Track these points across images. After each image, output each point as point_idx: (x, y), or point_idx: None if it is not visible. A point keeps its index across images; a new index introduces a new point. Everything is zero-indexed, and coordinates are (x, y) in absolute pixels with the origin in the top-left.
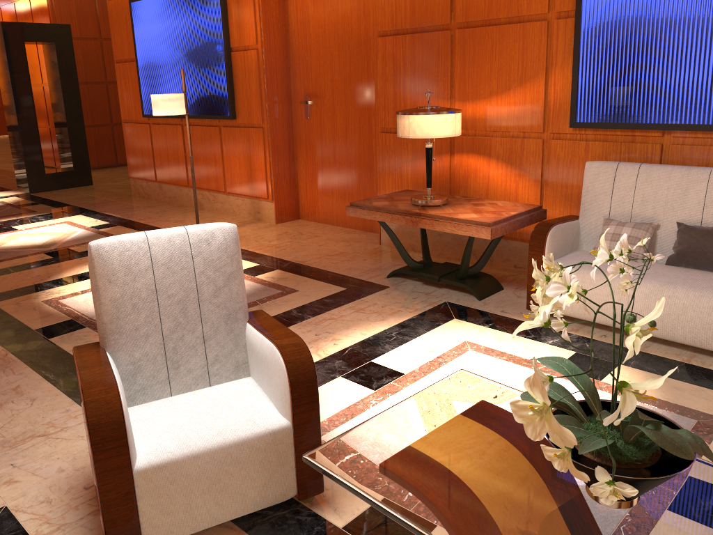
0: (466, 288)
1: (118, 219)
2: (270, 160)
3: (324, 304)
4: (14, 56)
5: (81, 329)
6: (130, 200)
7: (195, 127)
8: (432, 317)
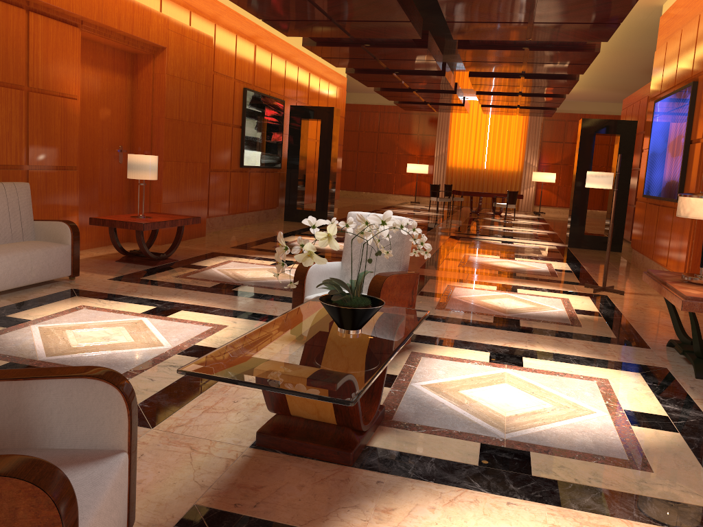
0: (692, 364)
1: (580, 270)
2: (692, 242)
3: (575, 335)
4: (585, 144)
5: (436, 297)
6: (619, 265)
7: (663, 207)
8: (624, 366)
